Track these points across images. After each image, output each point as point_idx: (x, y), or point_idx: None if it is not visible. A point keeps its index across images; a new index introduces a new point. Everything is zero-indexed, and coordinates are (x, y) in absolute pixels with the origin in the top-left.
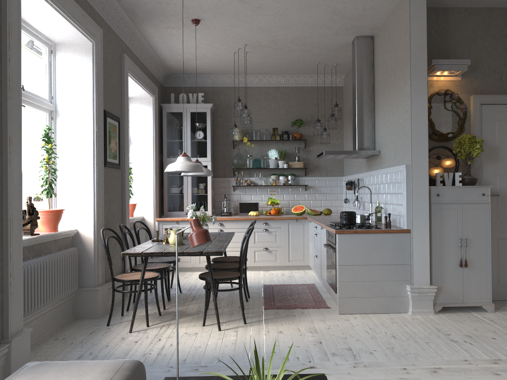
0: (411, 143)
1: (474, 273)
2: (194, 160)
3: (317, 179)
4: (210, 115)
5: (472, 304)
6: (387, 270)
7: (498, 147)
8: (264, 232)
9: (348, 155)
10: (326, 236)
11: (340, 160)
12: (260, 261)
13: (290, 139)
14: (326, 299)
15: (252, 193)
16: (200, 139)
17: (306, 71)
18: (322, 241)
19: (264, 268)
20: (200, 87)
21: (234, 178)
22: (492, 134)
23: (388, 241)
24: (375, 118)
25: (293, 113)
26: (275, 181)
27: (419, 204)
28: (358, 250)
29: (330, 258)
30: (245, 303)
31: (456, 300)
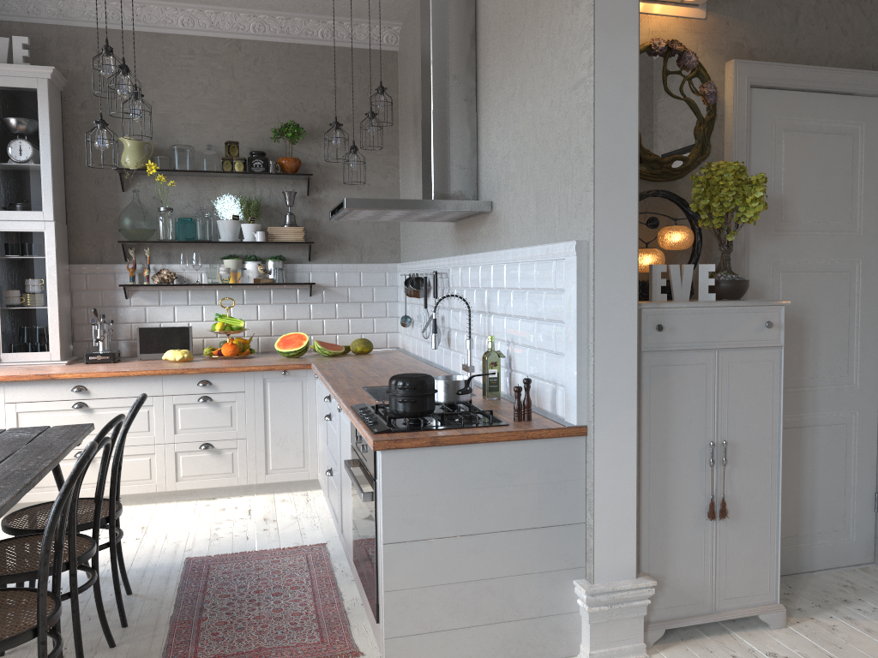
0: (593, 179)
1: (742, 532)
2: (4, 218)
3: (338, 269)
4: (49, 98)
5: (736, 613)
6: (525, 546)
7: (786, 199)
8: (202, 405)
9: (412, 212)
10: (352, 439)
11: (393, 225)
12: (193, 478)
13: (270, 171)
14: (351, 612)
15: (177, 302)
16: (22, 161)
17: (307, 3)
18: (343, 443)
19: (203, 493)
20: (25, 24)
21: (128, 265)
22: (774, 165)
23: (528, 463)
24: (480, 118)
25: (279, 109)
26: (235, 273)
27: (613, 355)
28: (442, 494)
29: (362, 507)
30: (104, 654)
31: (698, 606)
